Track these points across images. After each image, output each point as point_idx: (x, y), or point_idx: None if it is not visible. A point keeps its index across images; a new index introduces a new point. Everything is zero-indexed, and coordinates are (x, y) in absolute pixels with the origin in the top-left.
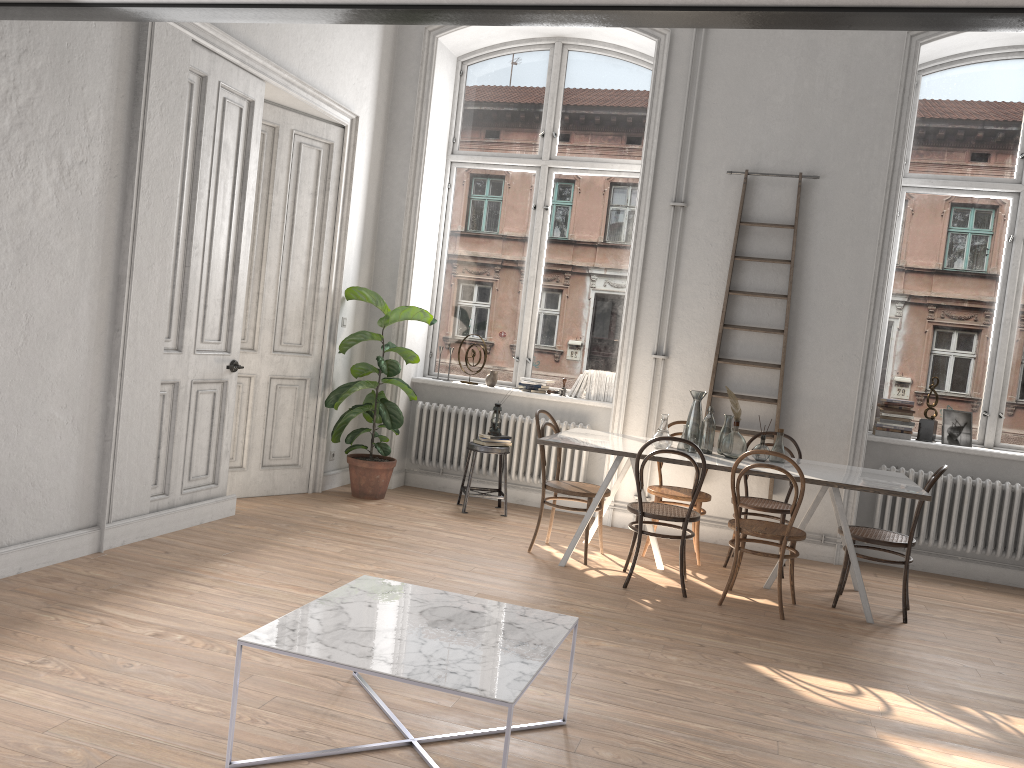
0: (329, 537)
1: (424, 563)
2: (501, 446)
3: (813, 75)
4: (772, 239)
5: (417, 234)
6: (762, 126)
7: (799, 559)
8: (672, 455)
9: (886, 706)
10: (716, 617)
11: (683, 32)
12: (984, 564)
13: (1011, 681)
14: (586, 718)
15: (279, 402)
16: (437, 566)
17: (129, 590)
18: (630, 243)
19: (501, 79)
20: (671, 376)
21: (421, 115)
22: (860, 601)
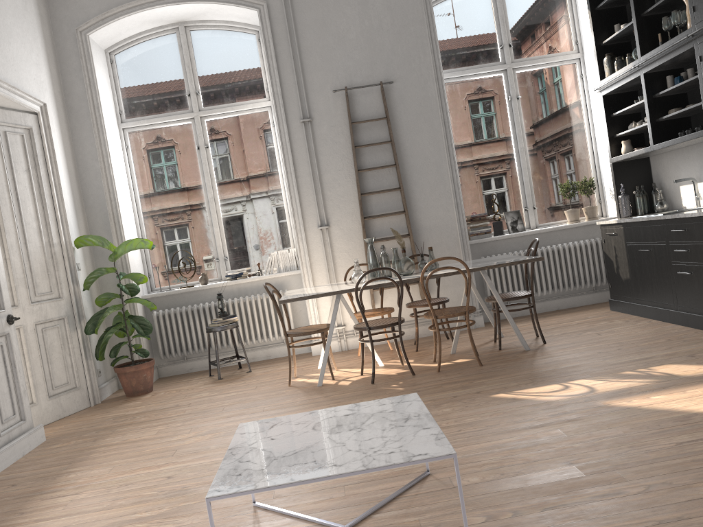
0: (138, 427)
1: (226, 418)
2: (231, 323)
3: (369, 16)
4: (374, 129)
5: (116, 186)
6: (346, 56)
7: (452, 333)
8: (374, 283)
9: (588, 387)
10: (444, 378)
11: (275, 1)
12: (554, 299)
13: (629, 351)
14: (438, 464)
15: (48, 342)
16: (237, 416)
17: (7, 523)
18: (275, 157)
19: (144, 60)
20: (335, 238)
21: (92, 96)
22: (510, 341)
